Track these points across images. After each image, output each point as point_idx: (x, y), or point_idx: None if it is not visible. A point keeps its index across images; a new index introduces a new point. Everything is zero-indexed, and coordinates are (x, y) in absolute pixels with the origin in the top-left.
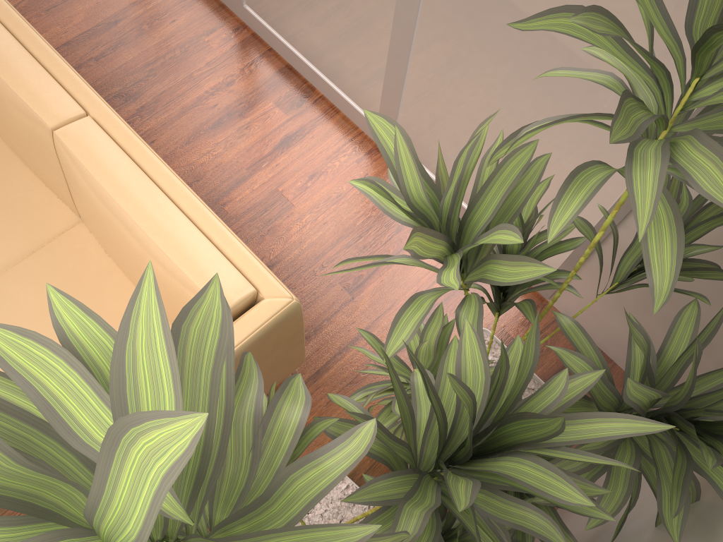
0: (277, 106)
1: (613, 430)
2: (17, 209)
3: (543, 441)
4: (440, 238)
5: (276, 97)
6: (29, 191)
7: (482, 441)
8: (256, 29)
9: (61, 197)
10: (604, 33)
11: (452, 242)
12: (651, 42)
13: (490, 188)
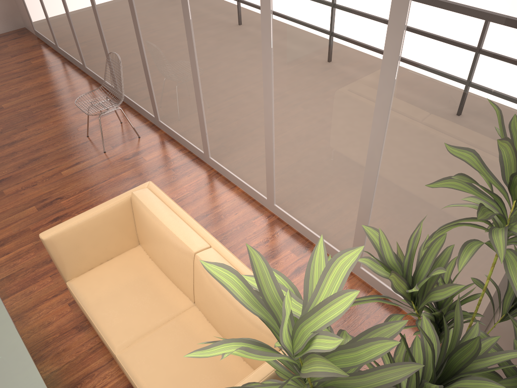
0: (292, 252)
1: (509, 357)
2: (162, 299)
3: (472, 361)
4: (404, 281)
5: (291, 248)
6: (168, 290)
7: (440, 373)
8: (280, 215)
9: (185, 292)
10: (467, 182)
11: (409, 285)
12: (492, 191)
13: (426, 257)
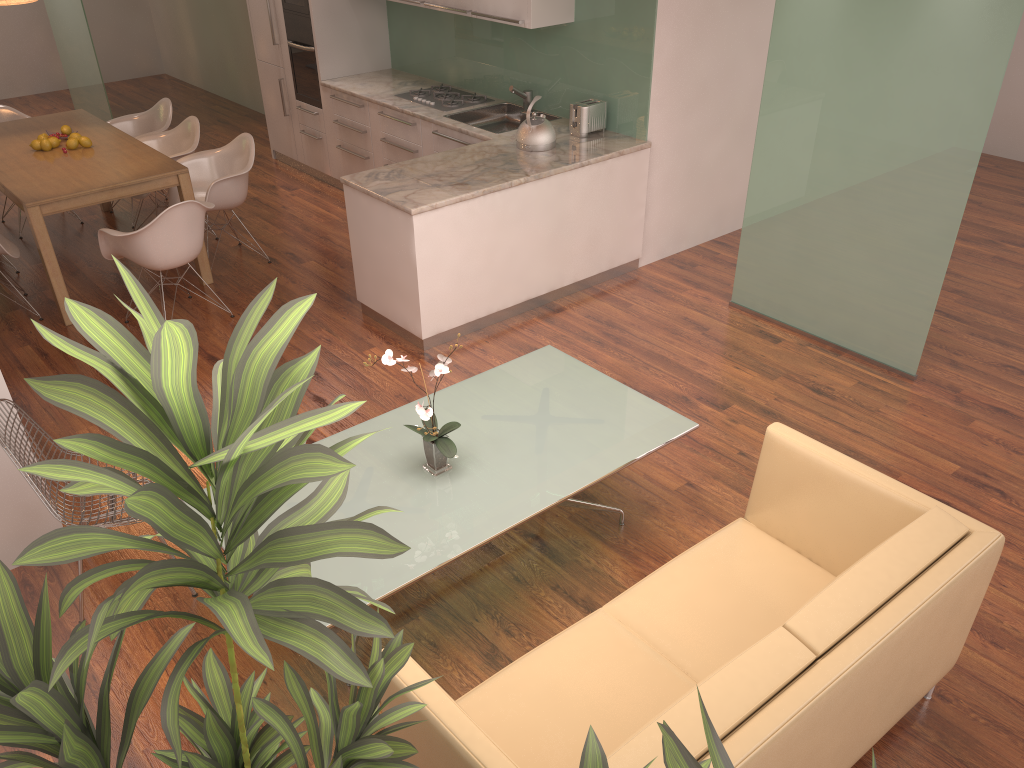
0: None
1: None
2: (733, 653)
3: None
4: None
5: None
6: None
7: None
8: None
9: None
10: None
11: None
12: None
13: None
